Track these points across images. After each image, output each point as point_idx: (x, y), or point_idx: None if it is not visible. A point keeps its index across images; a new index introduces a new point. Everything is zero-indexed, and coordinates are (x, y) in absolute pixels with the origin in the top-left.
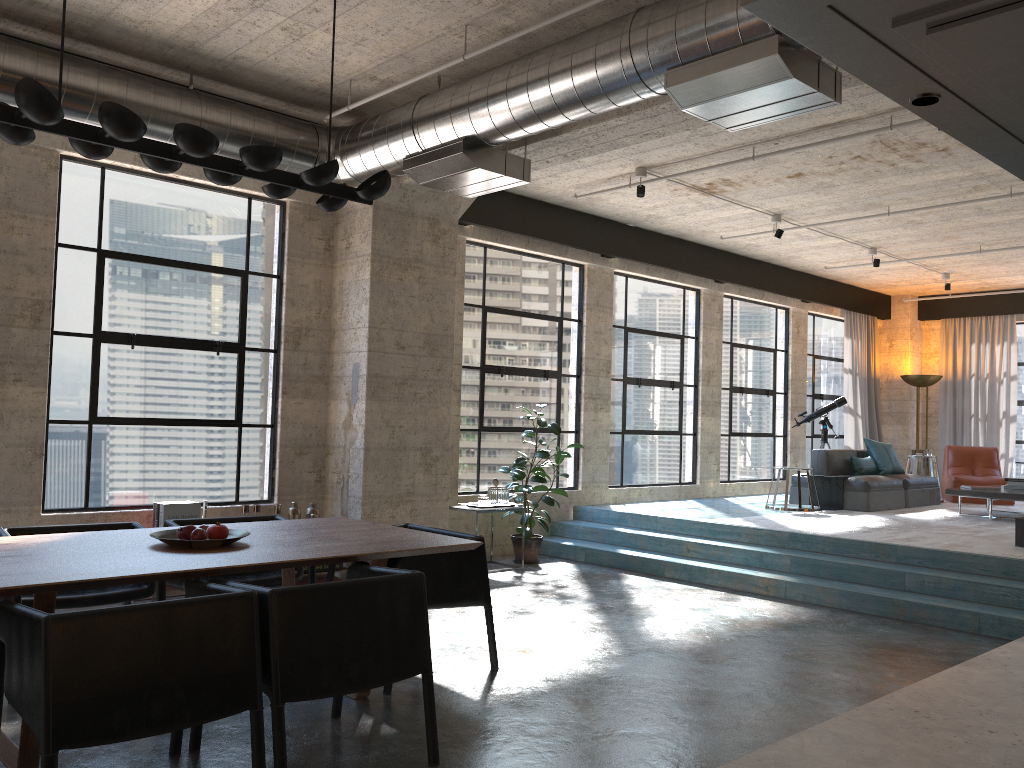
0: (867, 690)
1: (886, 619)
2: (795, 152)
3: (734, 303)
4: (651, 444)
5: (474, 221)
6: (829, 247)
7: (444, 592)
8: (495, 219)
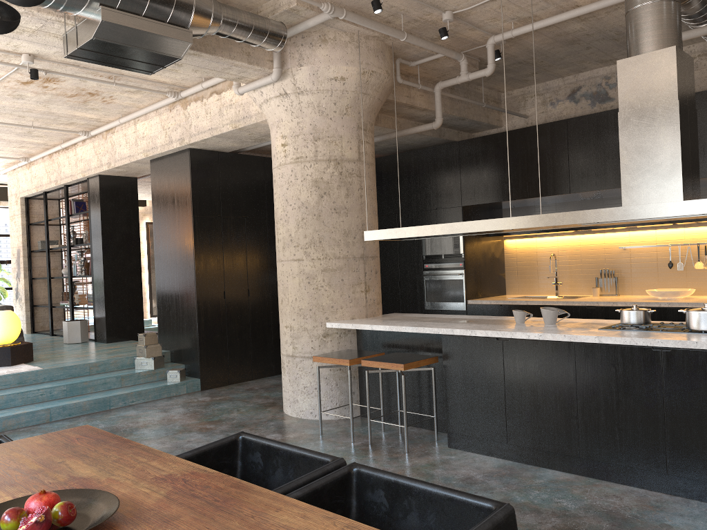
0: None
1: None
2: None
3: None
4: None
5: None
6: None
7: None
8: None
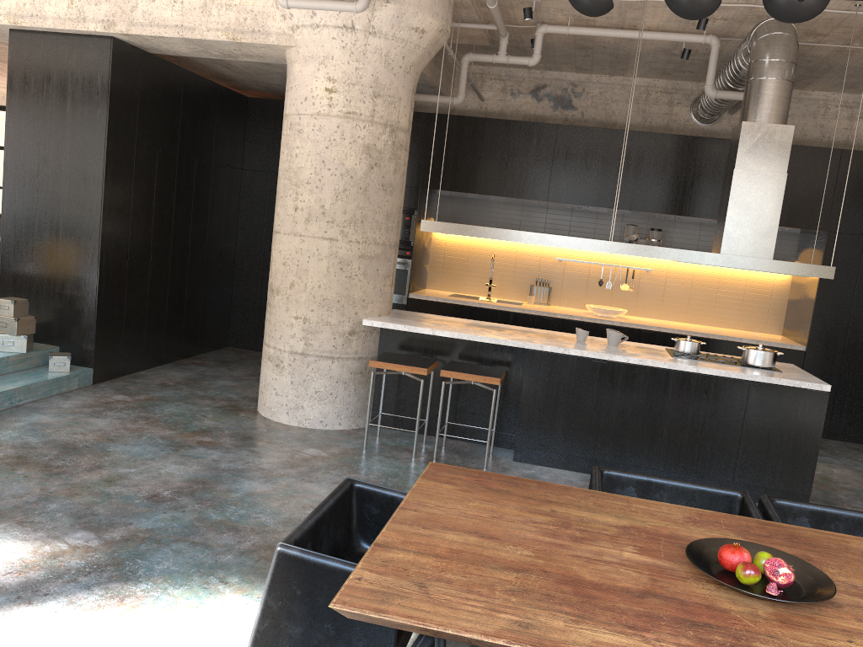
0: (191, 478)
1: None
2: None
3: None
4: None
5: None
6: None
7: None
8: None
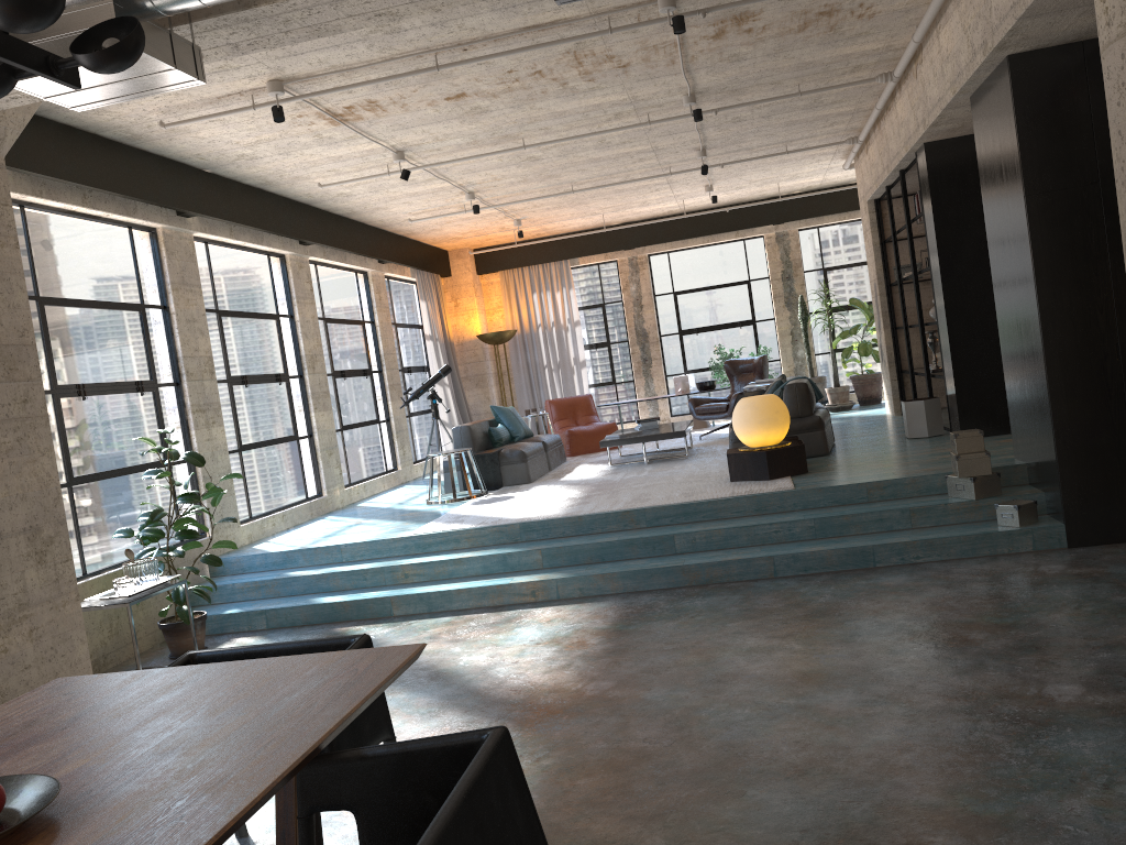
0: (812, 671)
1: (681, 589)
2: (478, 63)
3: (319, 269)
4: (271, 458)
5: (10, 163)
6: (427, 194)
7: (353, 742)
8: (40, 160)
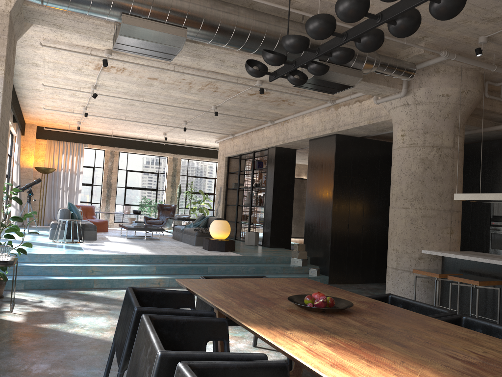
0: None
1: None
2: (180, 73)
3: None
4: None
5: None
6: (69, 101)
7: None
8: None
